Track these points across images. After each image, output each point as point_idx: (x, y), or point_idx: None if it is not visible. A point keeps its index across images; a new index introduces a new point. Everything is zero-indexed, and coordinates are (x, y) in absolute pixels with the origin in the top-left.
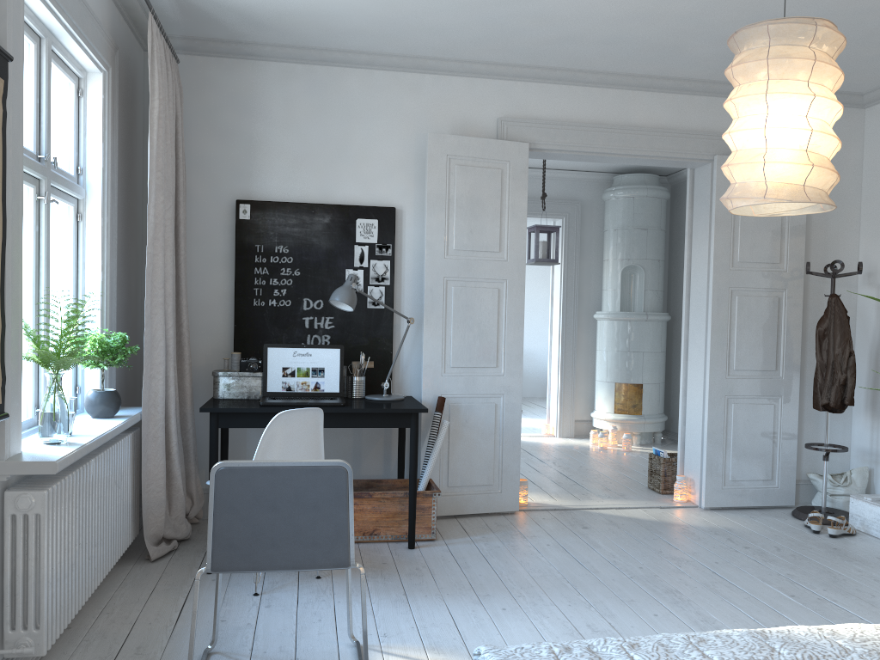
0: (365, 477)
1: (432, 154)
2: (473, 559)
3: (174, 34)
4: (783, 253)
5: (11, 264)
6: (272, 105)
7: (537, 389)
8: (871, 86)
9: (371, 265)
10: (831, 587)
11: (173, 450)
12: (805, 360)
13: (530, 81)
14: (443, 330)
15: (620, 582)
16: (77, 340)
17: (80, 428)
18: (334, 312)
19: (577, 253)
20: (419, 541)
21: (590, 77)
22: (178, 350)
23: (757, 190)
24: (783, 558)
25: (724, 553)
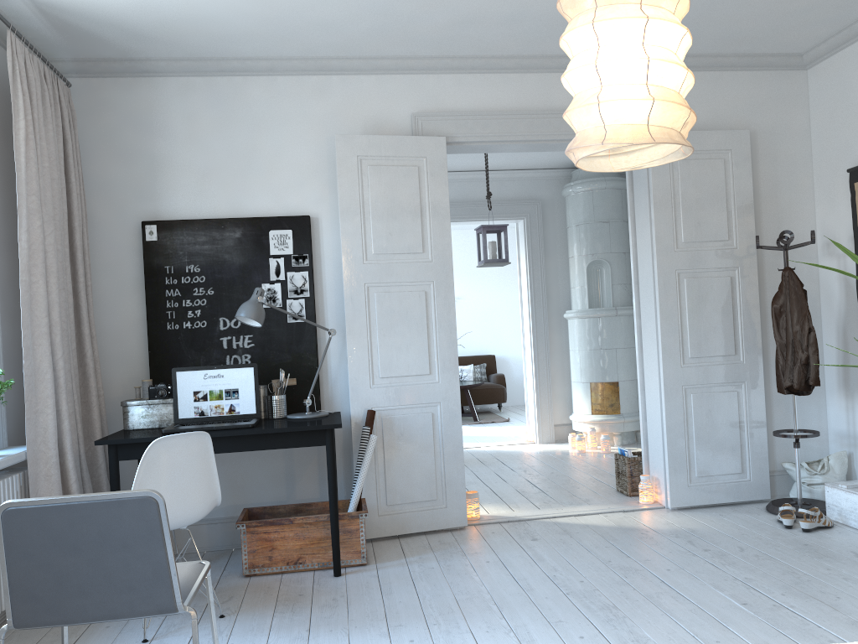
0: (301, 501)
1: (341, 156)
2: (399, 584)
3: (63, 58)
4: (731, 230)
5: None
6: (174, 121)
7: None
8: (808, 44)
9: (289, 278)
10: (791, 590)
11: (72, 488)
12: (768, 341)
13: (443, 72)
14: (369, 339)
15: (554, 600)
16: None
17: None
18: (253, 329)
19: (541, 252)
20: (349, 567)
21: (505, 63)
22: (83, 381)
23: (596, 136)
24: (745, 559)
25: (679, 559)
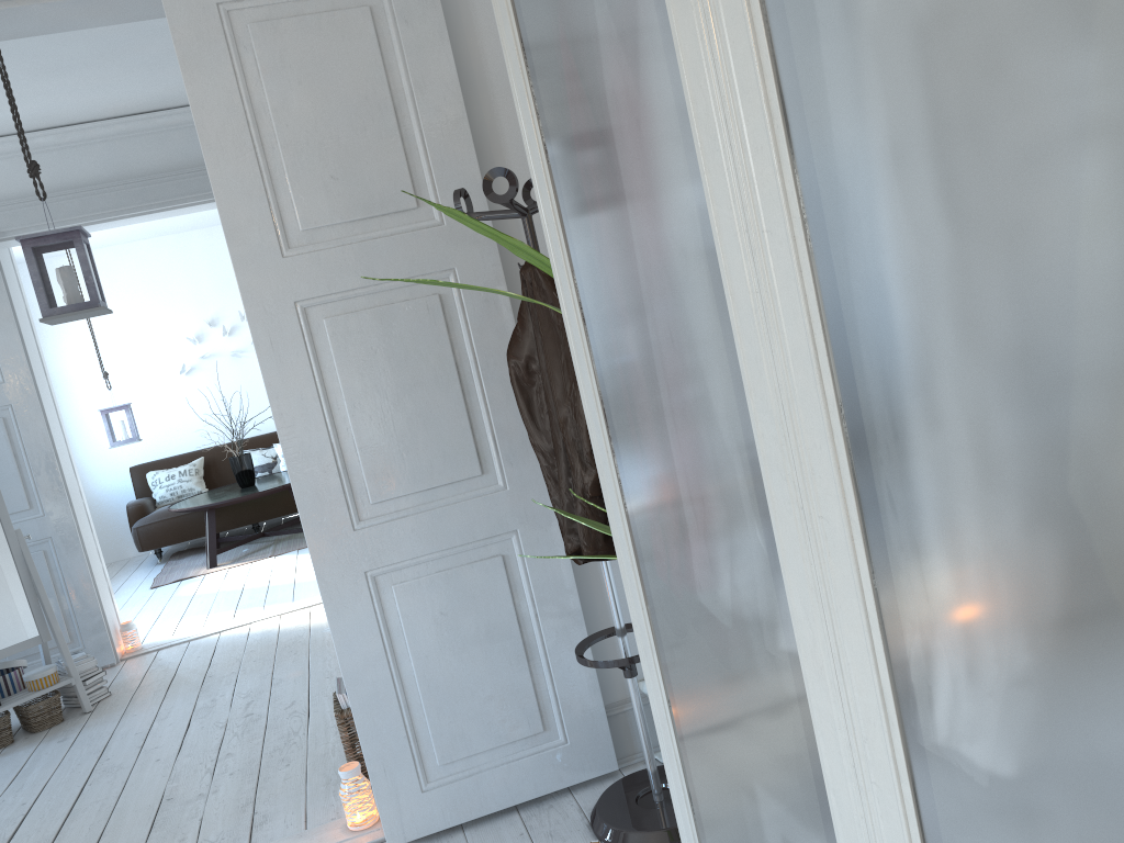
0: None
1: None
2: None
3: None
4: (422, 181)
5: None
6: None
7: None
8: None
9: None
10: None
11: None
12: None
13: None
14: None
15: None
16: None
17: None
18: None
19: None
20: None
21: None
22: None
23: None
24: None
25: None
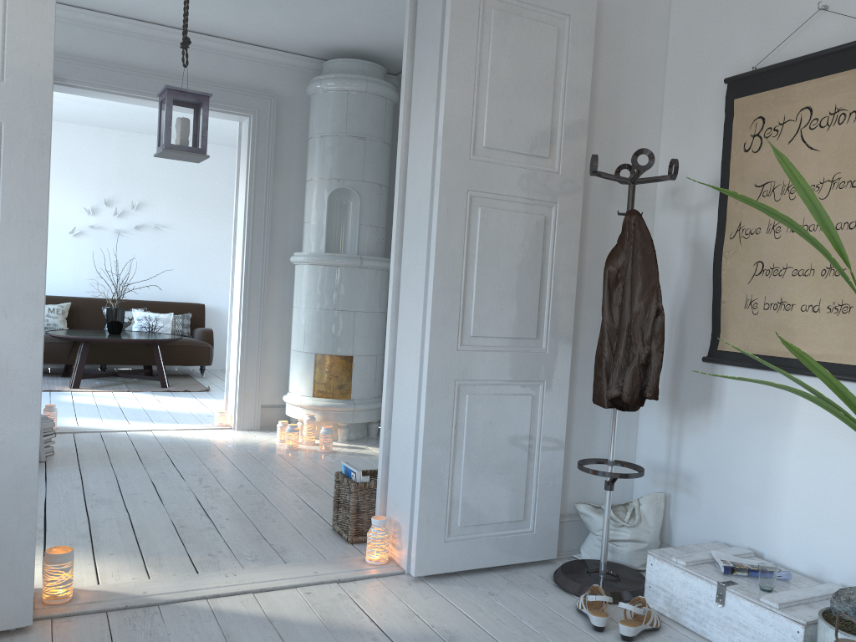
0: None
1: None
2: None
3: None
4: (555, 142)
5: None
6: None
7: None
8: None
9: None
10: None
11: None
12: (579, 323)
13: None
14: None
15: None
16: None
17: None
18: None
19: (269, 168)
20: None
21: None
22: None
23: None
24: None
25: None
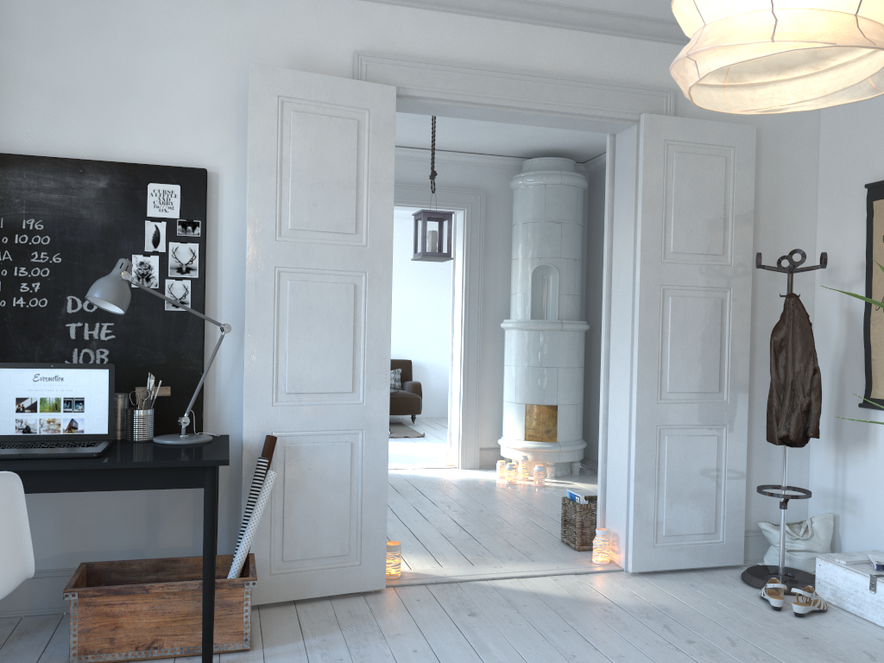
0: (166, 550)
1: (257, 93)
2: None
3: None
4: (727, 243)
5: None
6: (20, 16)
7: (446, 408)
8: None
9: (171, 250)
10: None
11: None
12: (754, 378)
13: (399, 4)
14: (275, 341)
15: None
16: None
17: None
18: (115, 316)
19: (481, 250)
20: (225, 654)
21: (479, 2)
22: None
23: (755, 28)
24: (741, 660)
25: (661, 655)
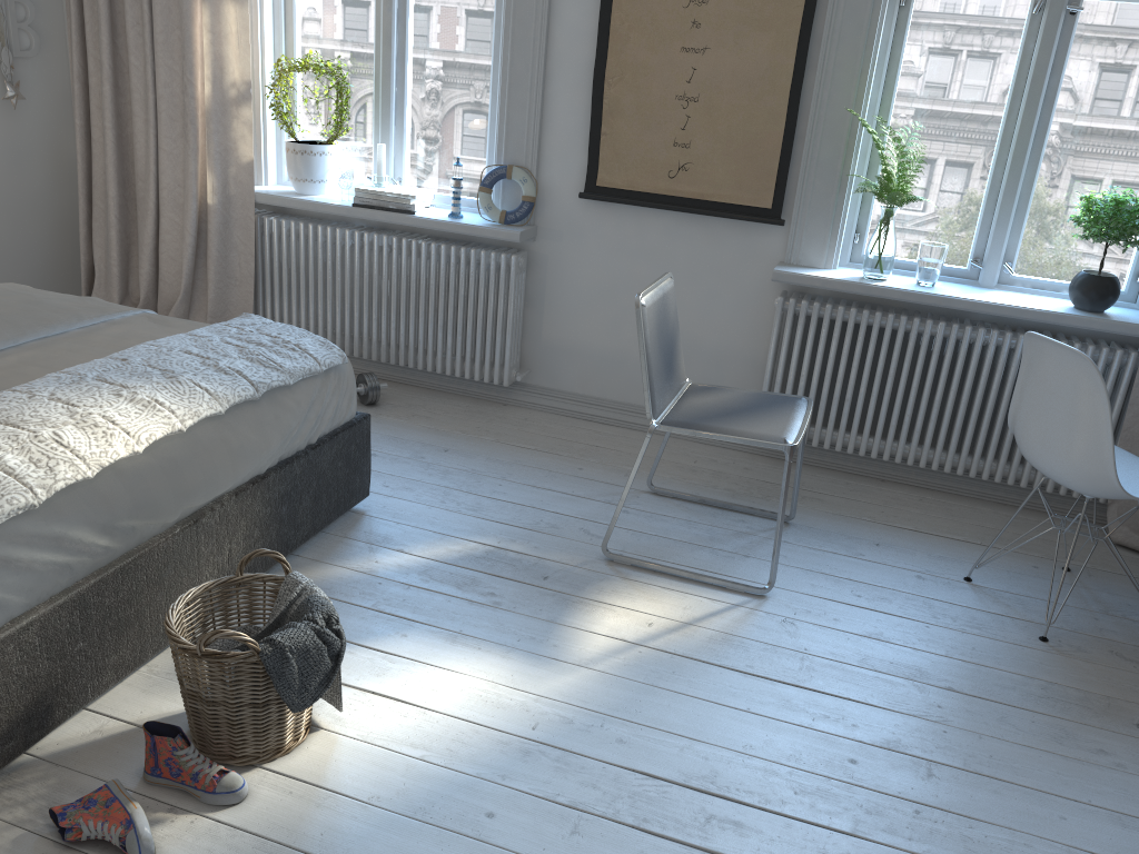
0: None
1: None
2: None
3: None
4: None
5: (832, 85)
6: None
7: None
8: None
9: None
10: None
11: None
12: None
13: None
14: None
15: None
16: (904, 174)
17: (982, 294)
18: None
19: None
20: None
21: None
22: None
23: None
24: None
25: None
